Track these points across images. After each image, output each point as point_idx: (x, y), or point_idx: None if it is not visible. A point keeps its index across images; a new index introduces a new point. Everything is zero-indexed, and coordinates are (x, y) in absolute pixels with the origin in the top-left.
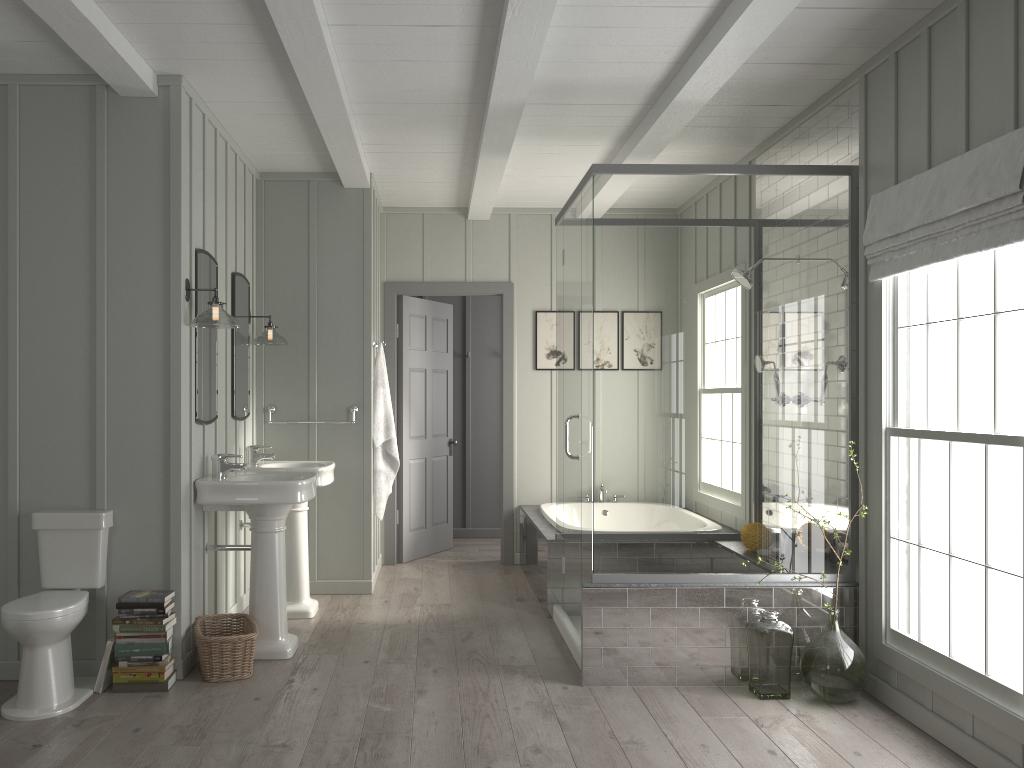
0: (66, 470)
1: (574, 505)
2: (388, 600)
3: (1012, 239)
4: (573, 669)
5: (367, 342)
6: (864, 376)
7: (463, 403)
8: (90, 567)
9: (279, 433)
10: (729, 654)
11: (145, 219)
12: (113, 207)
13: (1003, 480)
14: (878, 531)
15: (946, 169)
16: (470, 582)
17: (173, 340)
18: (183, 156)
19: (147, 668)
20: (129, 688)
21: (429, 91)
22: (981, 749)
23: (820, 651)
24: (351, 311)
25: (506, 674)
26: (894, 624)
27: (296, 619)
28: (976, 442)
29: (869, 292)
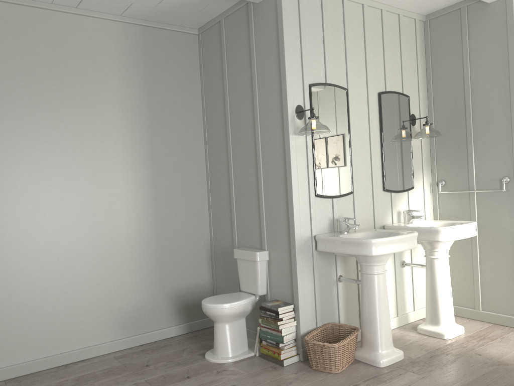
0: (251, 226)
1: None
2: None
3: None
4: None
5: None
6: None
7: None
8: (255, 282)
9: (448, 200)
10: None
11: (271, 73)
12: (259, 71)
13: None
14: None
15: None
16: None
17: (286, 146)
18: (286, 26)
19: (273, 349)
20: (267, 358)
21: None
22: None
23: None
24: (499, 101)
25: None
26: None
27: (435, 338)
28: None
29: None
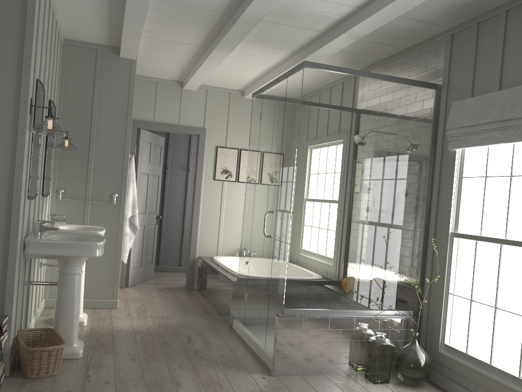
0: None
1: (262, 264)
2: (129, 313)
3: None
4: (261, 363)
5: (126, 154)
6: (437, 202)
7: (163, 194)
8: None
9: (65, 206)
10: (354, 356)
11: (4, 51)
12: None
13: None
14: (441, 289)
15: (516, 91)
16: (173, 301)
17: (19, 139)
18: (36, 11)
19: None
20: None
21: None
22: None
23: (409, 356)
24: (118, 134)
25: (224, 368)
26: (447, 341)
27: None
28: None
29: (444, 156)
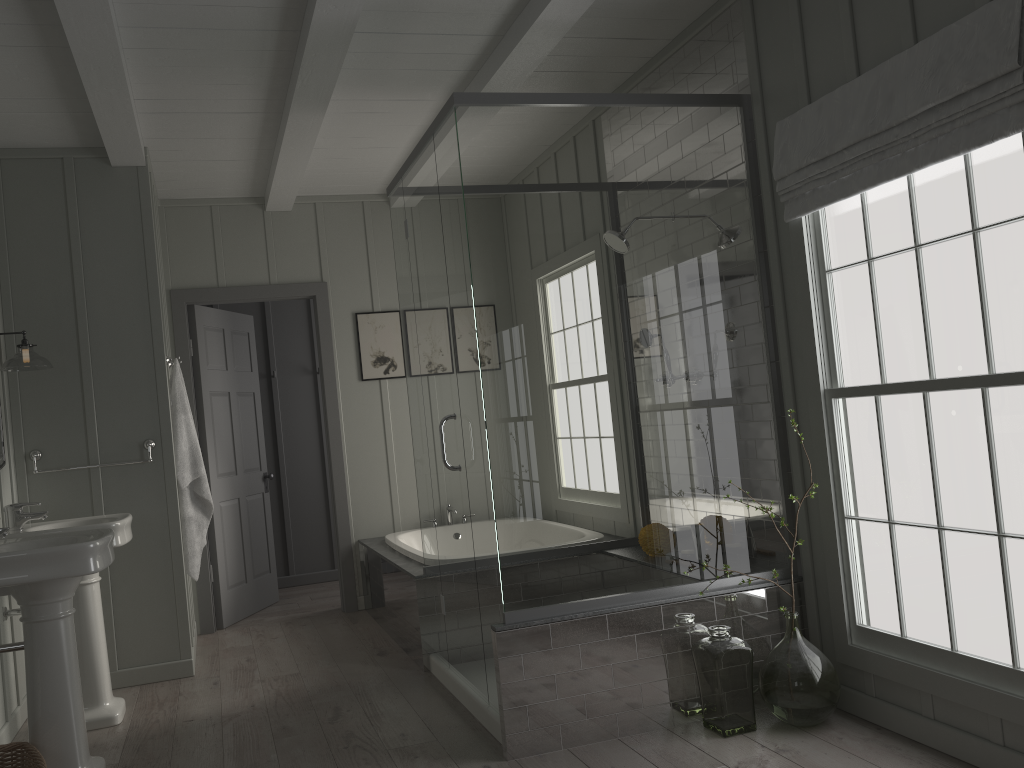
0: None
1: (457, 528)
2: (217, 681)
3: (1008, 130)
4: (485, 737)
5: (159, 358)
6: (786, 334)
7: (273, 431)
8: None
9: (49, 485)
10: (675, 686)
11: None
12: None
13: (1015, 428)
14: (827, 512)
15: (889, 69)
16: (314, 640)
17: None
18: None
19: None
20: None
21: (228, 8)
22: (1022, 760)
23: (786, 666)
24: (134, 320)
25: (404, 761)
26: (861, 620)
27: (97, 730)
28: (968, 387)
29: (782, 236)
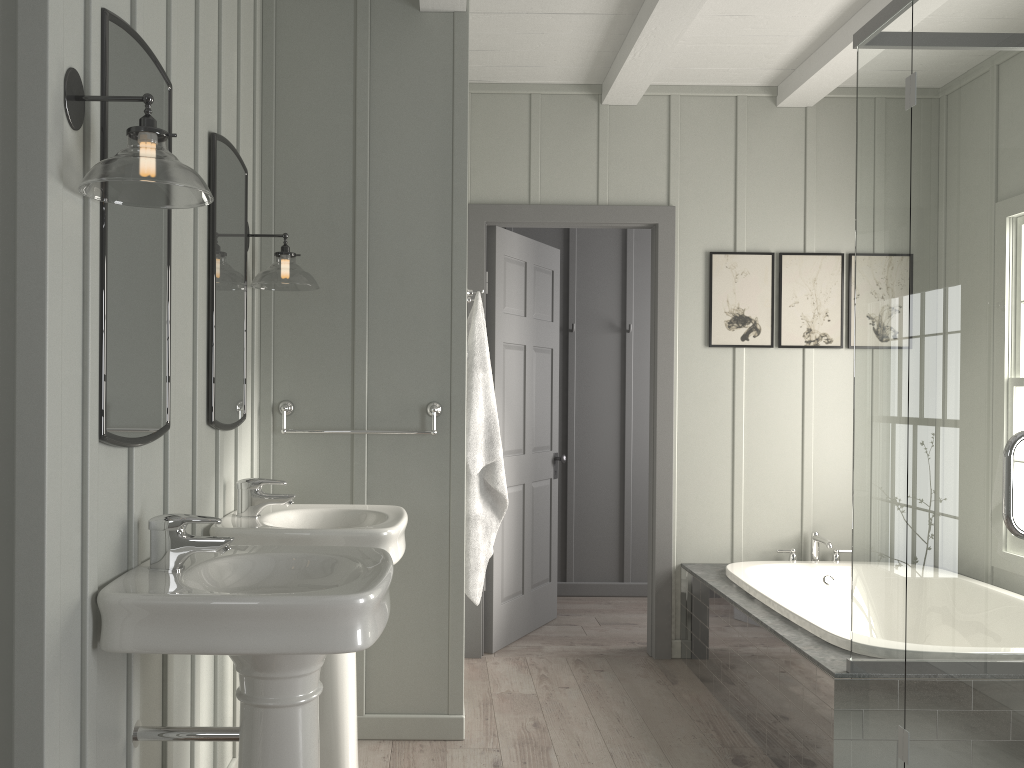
0: None
1: (994, 641)
2: (498, 761)
3: None
4: None
5: (458, 289)
6: None
7: (564, 399)
8: None
9: (300, 451)
10: None
11: None
12: None
13: None
14: None
15: None
16: (623, 706)
17: (25, 222)
18: None
19: None
20: None
21: None
22: None
23: None
24: (430, 233)
25: None
26: None
27: None
28: None
29: None
